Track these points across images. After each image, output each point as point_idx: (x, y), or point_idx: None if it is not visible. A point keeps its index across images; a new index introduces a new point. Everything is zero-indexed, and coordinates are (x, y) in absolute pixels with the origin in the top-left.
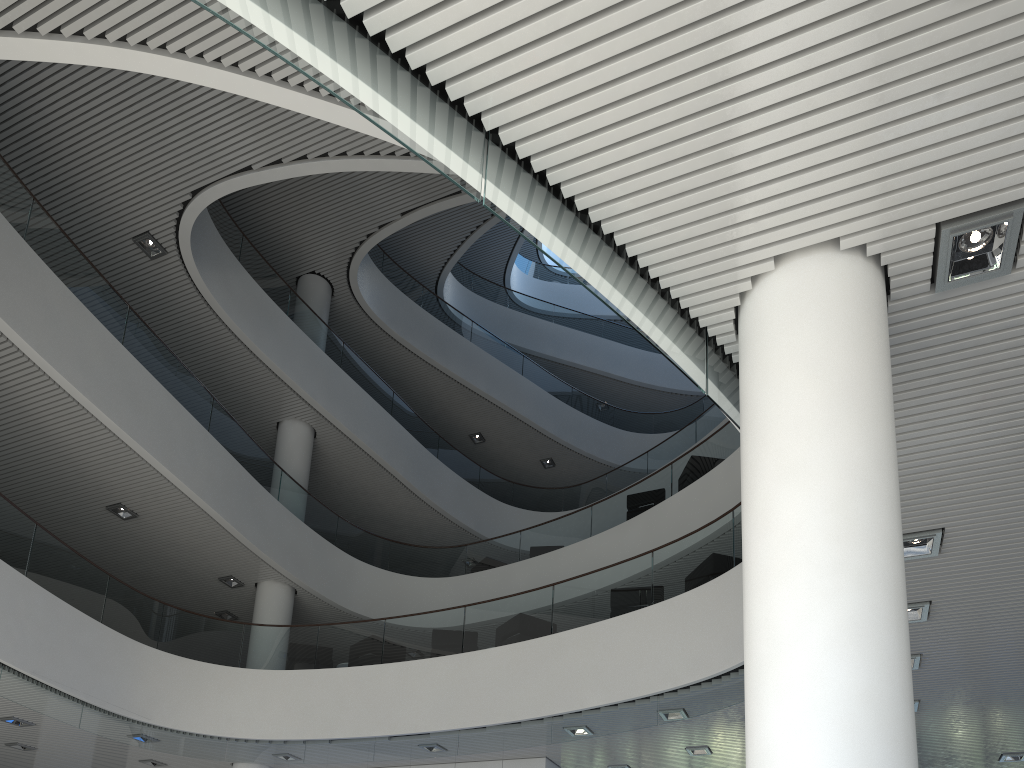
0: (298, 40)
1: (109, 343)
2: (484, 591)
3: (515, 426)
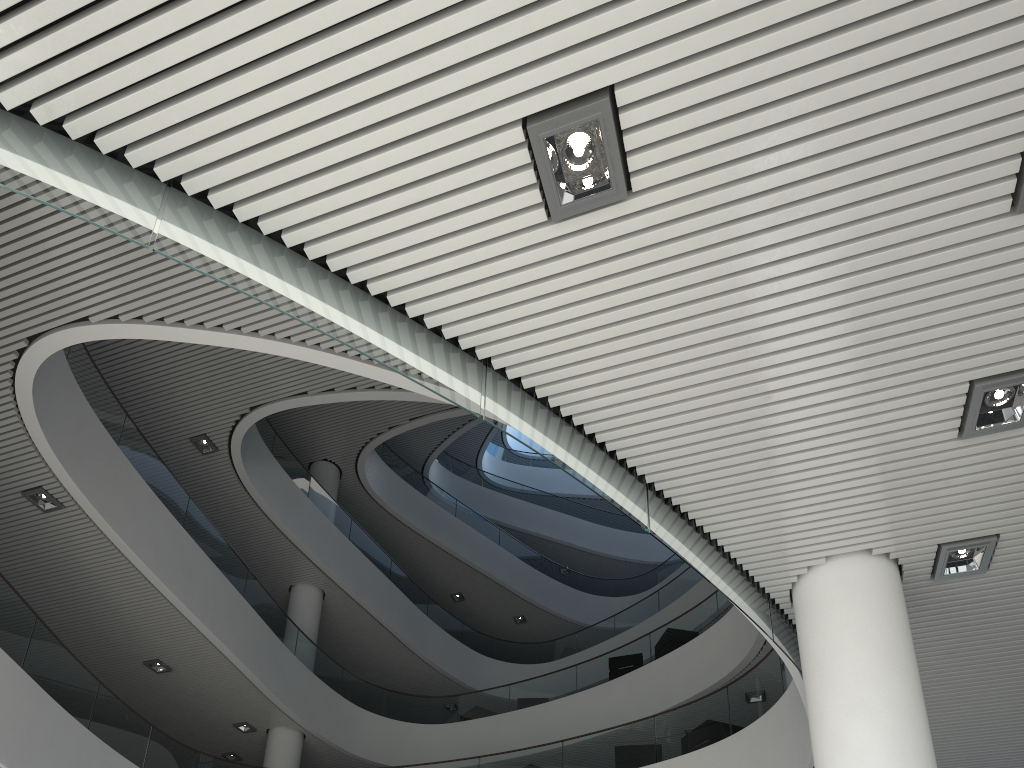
0: (552, 444)
1: (175, 528)
2: (476, 737)
3: (493, 588)
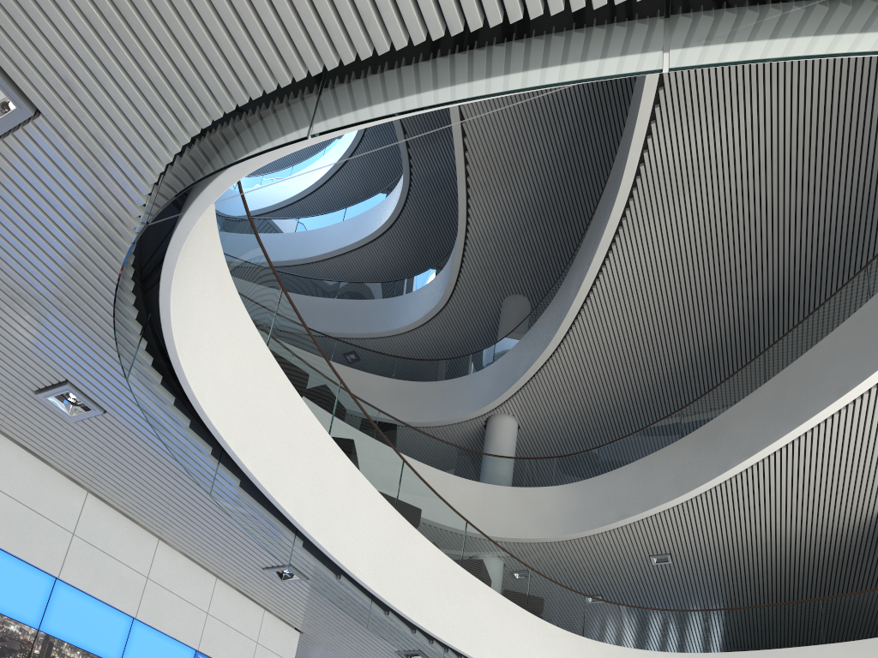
0: None
1: None
2: None
3: None
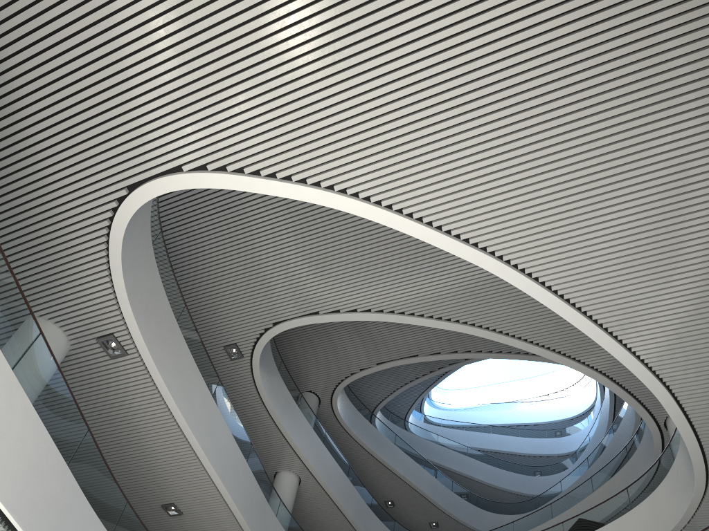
0: None
1: (206, 395)
2: None
3: (417, 498)
